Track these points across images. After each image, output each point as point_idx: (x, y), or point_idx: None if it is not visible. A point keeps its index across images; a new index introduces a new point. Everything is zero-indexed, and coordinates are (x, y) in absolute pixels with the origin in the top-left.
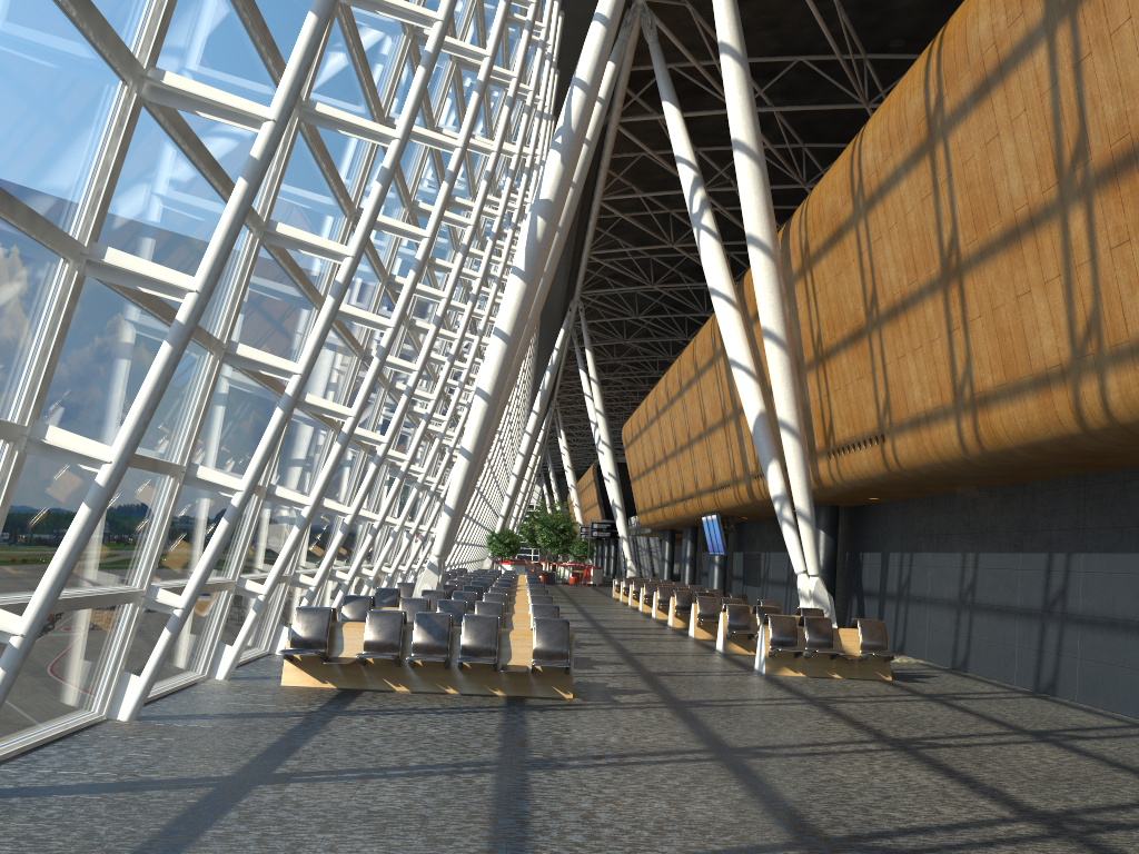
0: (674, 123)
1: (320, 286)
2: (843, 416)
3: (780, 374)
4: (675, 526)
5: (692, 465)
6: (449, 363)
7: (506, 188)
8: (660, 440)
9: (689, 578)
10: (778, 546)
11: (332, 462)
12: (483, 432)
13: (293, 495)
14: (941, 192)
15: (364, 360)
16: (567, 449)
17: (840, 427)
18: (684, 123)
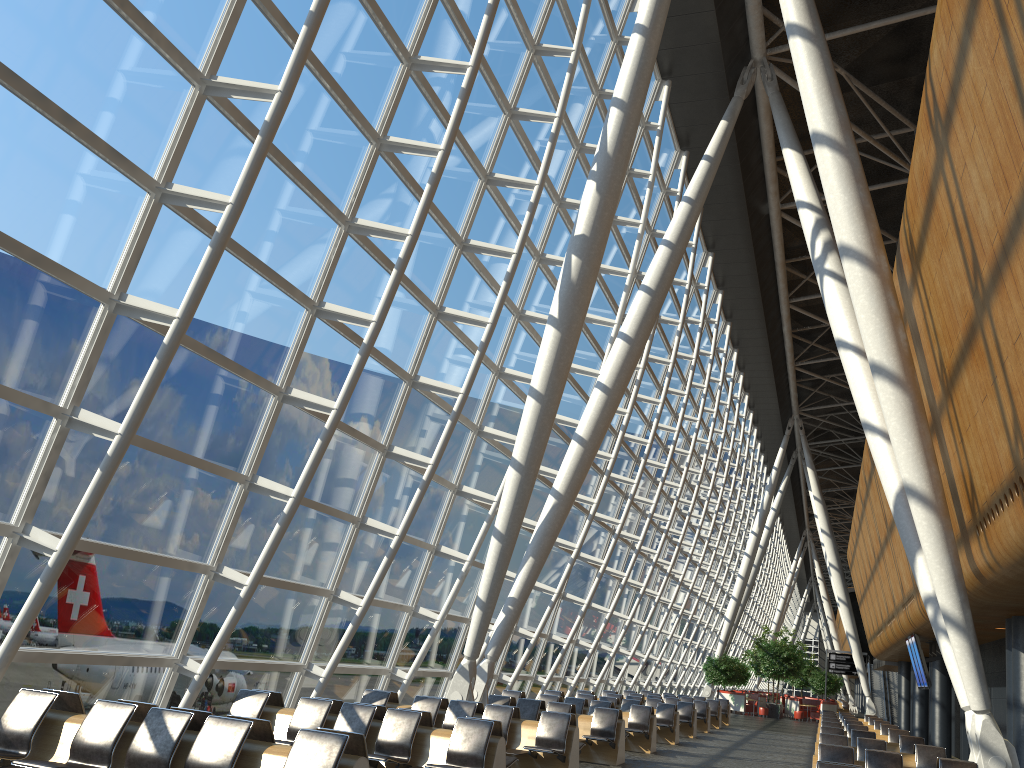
0: (794, 168)
1: (103, 275)
2: (980, 465)
3: (898, 421)
4: (903, 656)
5: (887, 576)
6: (451, 421)
7: (524, 222)
8: (865, 553)
9: (918, 719)
10: (997, 679)
11: (88, 493)
12: (516, 508)
13: (46, 538)
14: (1010, 22)
15: (283, 401)
16: (822, 579)
17: (980, 484)
18: (806, 166)
